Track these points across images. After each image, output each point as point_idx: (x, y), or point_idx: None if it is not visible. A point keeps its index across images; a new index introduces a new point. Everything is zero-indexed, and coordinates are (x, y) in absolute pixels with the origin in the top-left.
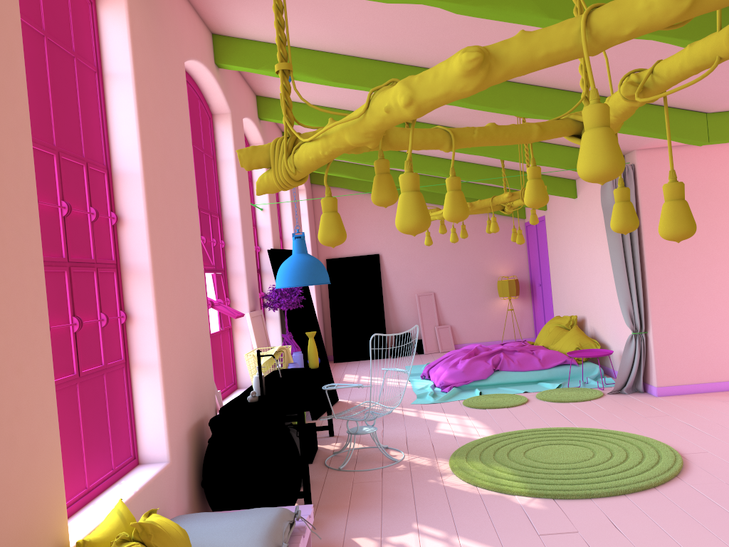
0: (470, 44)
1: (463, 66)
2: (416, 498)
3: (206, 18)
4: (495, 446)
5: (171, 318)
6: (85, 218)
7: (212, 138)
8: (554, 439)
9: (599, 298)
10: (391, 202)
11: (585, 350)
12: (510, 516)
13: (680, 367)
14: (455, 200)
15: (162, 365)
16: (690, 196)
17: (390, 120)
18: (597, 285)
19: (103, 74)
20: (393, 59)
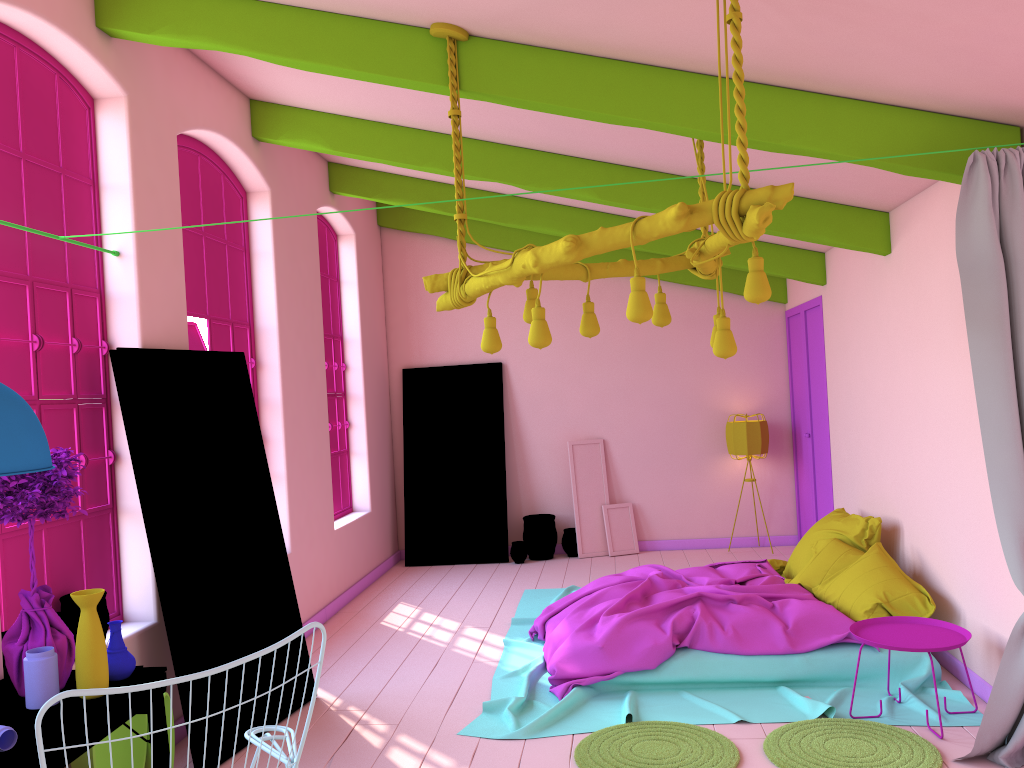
0: None
1: None
2: None
3: None
4: None
5: None
6: None
7: None
8: None
9: (937, 487)
10: None
11: (898, 620)
12: None
13: None
14: None
15: None
16: None
17: None
18: (932, 458)
19: None
20: None
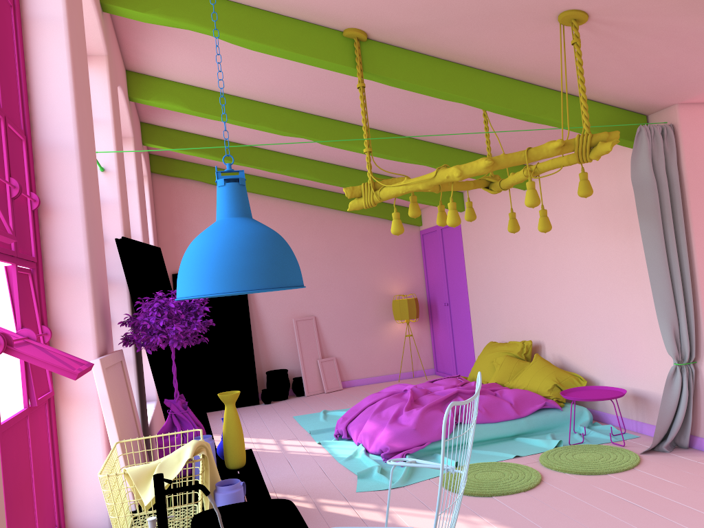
0: None
1: None
2: None
3: None
4: None
5: None
6: None
7: None
8: None
9: (576, 316)
10: None
11: (577, 389)
12: None
13: None
14: None
15: None
16: None
17: None
18: (572, 300)
19: None
20: None
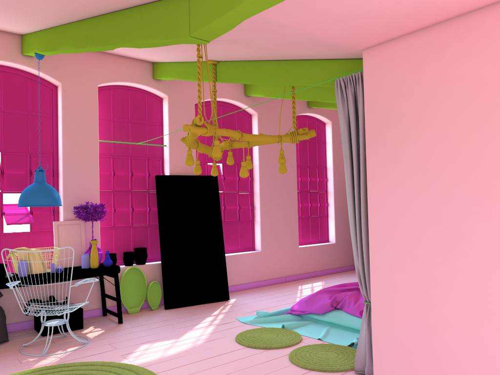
0: None
1: None
2: None
3: None
4: (74, 372)
5: None
6: None
7: (53, 103)
8: None
9: None
10: None
11: None
12: None
13: (404, 370)
14: None
15: None
16: (430, 107)
17: None
18: None
19: None
20: (47, 24)
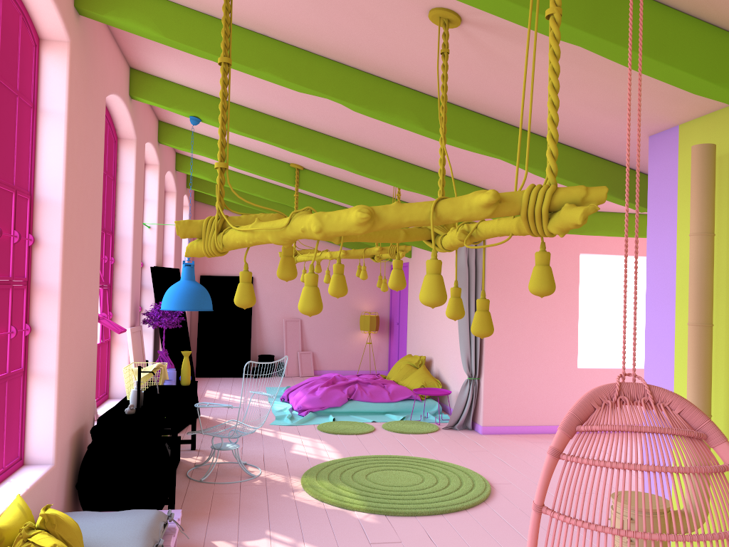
0: (362, 125)
1: (358, 220)
2: (270, 509)
3: (128, 56)
4: (342, 468)
5: (70, 334)
6: (9, 240)
7: (115, 160)
8: (392, 465)
9: (446, 343)
10: (292, 278)
11: (428, 388)
12: (348, 527)
13: (502, 411)
14: (339, 281)
15: (59, 376)
16: (525, 268)
17: (303, 236)
18: (445, 332)
19: (38, 109)
20: (294, 121)
